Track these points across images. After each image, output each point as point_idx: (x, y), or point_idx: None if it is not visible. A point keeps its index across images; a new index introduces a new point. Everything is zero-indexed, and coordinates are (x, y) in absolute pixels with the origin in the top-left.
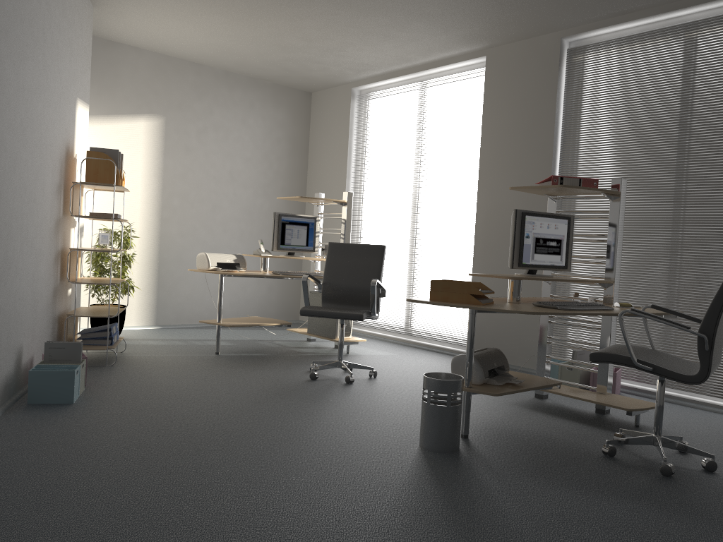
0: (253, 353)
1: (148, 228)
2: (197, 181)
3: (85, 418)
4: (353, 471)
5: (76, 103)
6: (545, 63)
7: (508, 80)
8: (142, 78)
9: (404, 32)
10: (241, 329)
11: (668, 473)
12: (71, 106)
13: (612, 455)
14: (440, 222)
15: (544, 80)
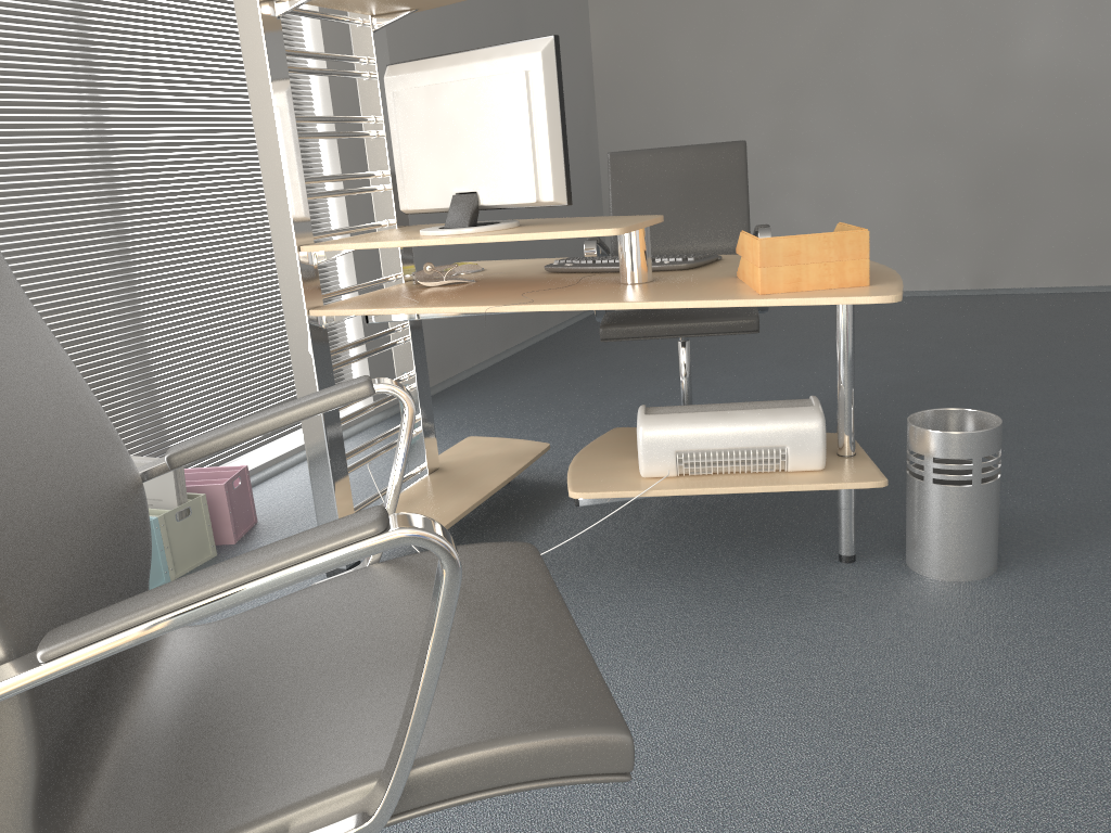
0: None
1: None
2: None
3: None
4: None
5: None
6: None
7: None
8: None
9: None
10: None
11: None
12: None
13: None
14: None
15: None
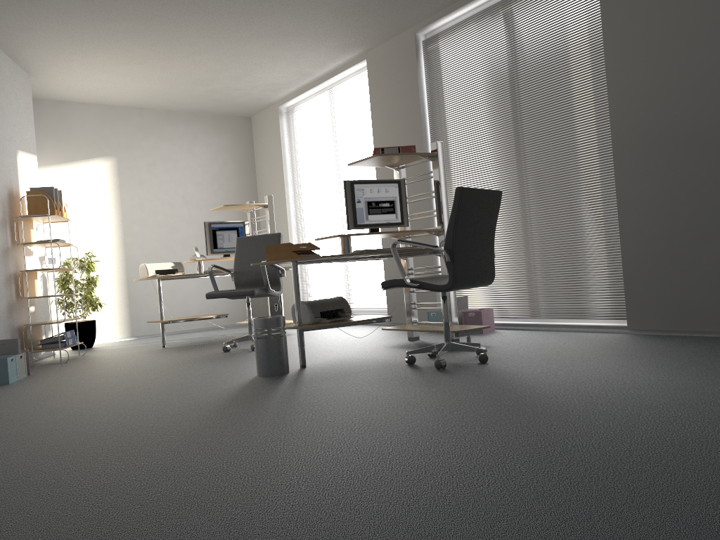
0: (196, 343)
1: (114, 253)
2: (153, 208)
3: (8, 389)
4: (182, 391)
5: (17, 154)
6: (407, 56)
7: (384, 76)
8: (91, 128)
9: (287, 51)
10: (208, 331)
11: (439, 366)
12: (10, 157)
13: (412, 363)
14: None
15: (408, 71)
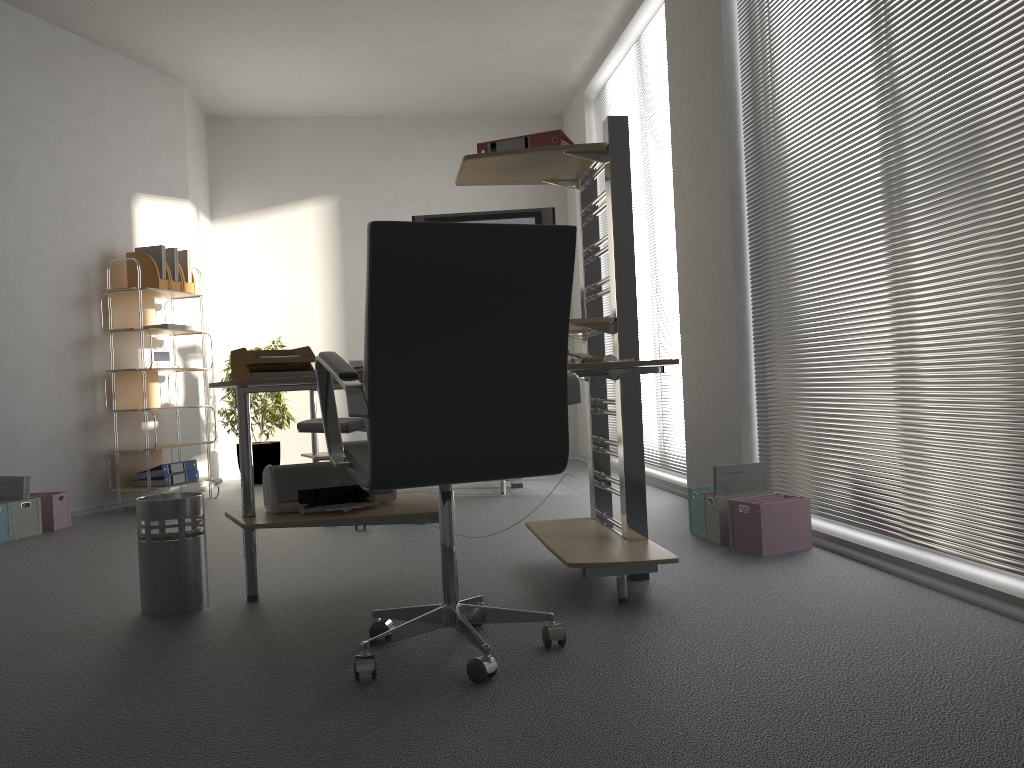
0: None
1: (330, 342)
2: None
3: None
4: None
5: (134, 200)
6: None
7: (681, 0)
8: (303, 153)
9: None
10: None
11: (354, 672)
12: (114, 205)
13: None
14: (660, 271)
15: None
